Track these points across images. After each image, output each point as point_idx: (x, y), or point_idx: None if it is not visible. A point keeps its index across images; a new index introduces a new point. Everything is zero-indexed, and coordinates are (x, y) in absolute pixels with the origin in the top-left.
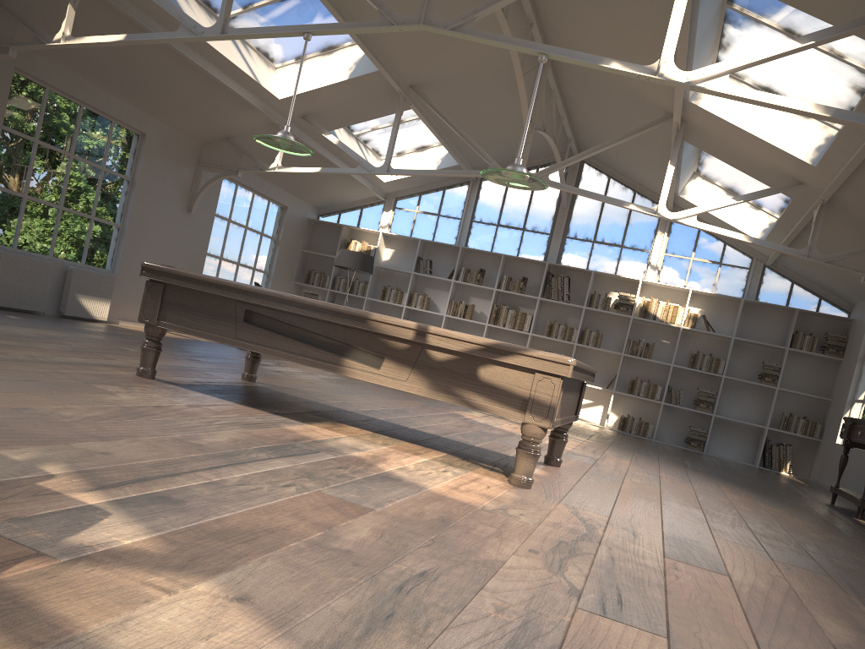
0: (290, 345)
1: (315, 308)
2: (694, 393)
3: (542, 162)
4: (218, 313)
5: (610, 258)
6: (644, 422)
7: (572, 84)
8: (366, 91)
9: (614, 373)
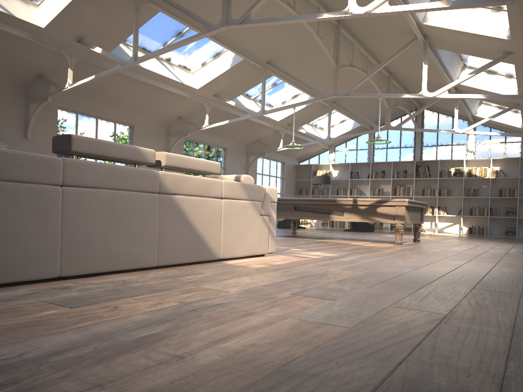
0: (311, 214)
1: (317, 200)
2: (505, 209)
3: (403, 114)
4: (284, 209)
5: (447, 151)
6: (481, 228)
7: (405, 82)
8: (313, 108)
9: (461, 207)
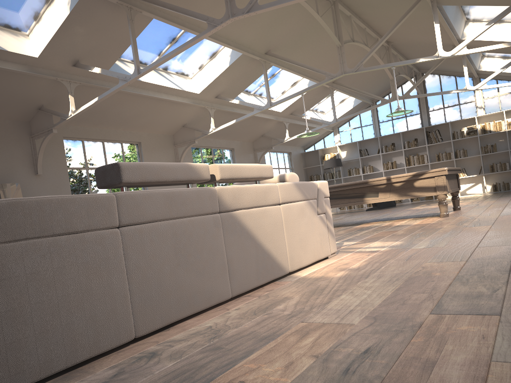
0: (343, 201)
1: (347, 185)
2: None
3: (402, 82)
4: None
5: (455, 112)
6: (506, 183)
7: (404, 49)
8: (314, 93)
9: (480, 166)
